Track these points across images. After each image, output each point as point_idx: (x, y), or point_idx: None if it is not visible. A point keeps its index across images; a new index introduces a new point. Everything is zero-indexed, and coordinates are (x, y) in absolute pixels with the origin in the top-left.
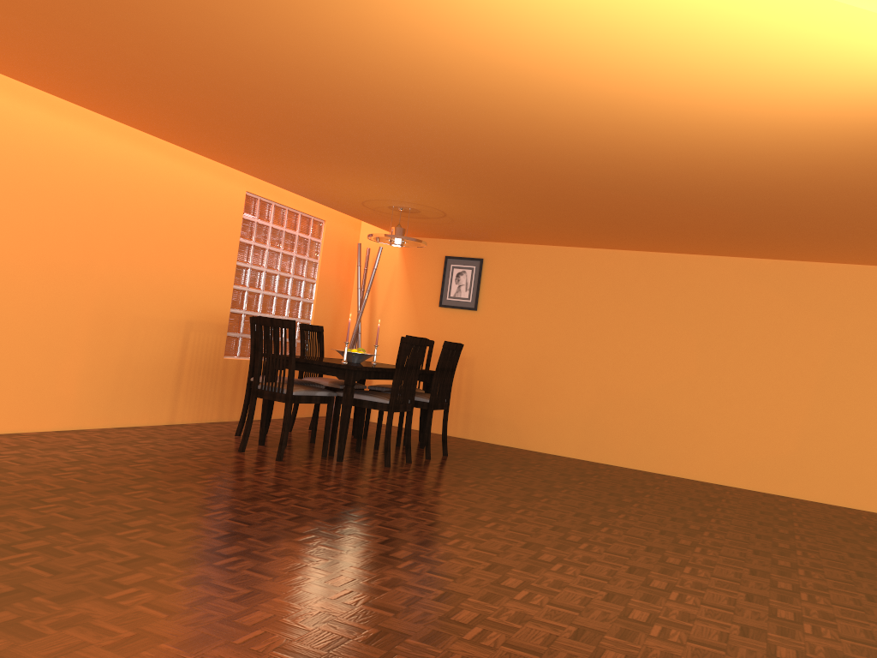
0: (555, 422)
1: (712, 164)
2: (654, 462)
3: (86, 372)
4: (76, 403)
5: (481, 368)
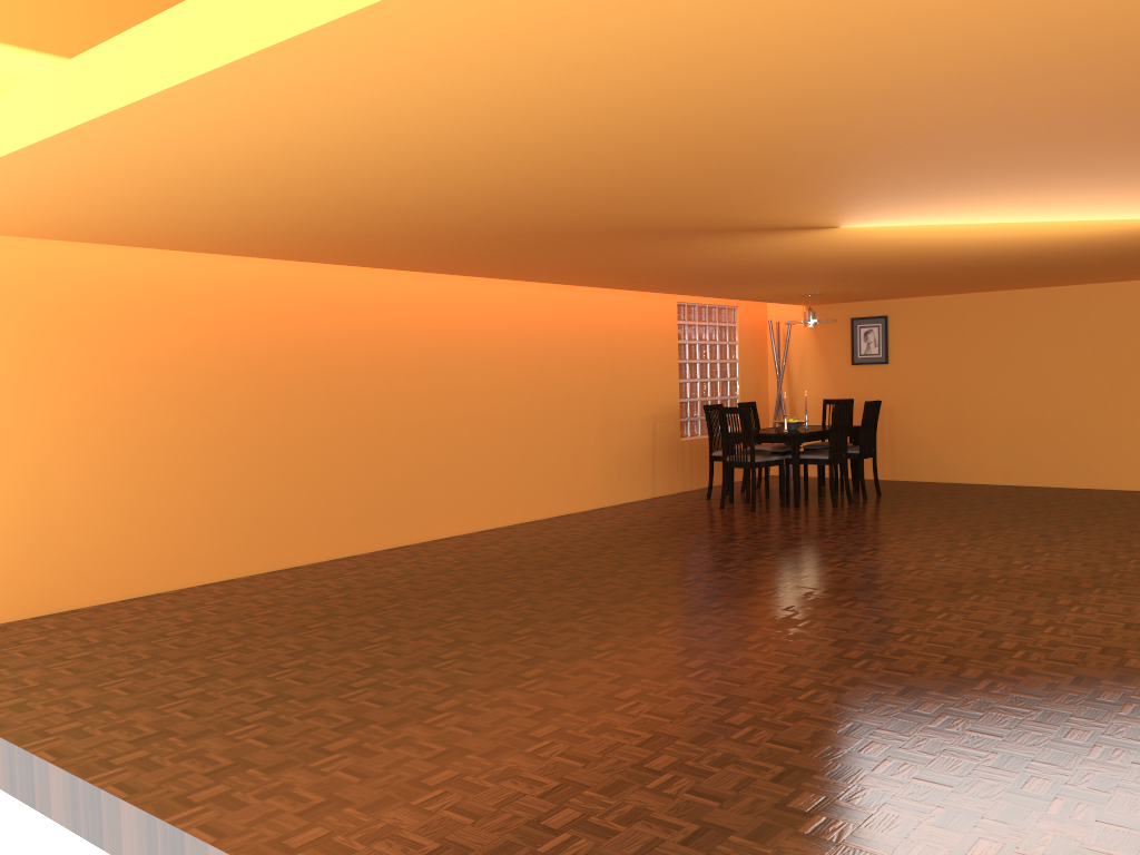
0: (977, 455)
1: (1054, 255)
2: (1077, 478)
3: (599, 465)
4: (597, 488)
5: (900, 415)
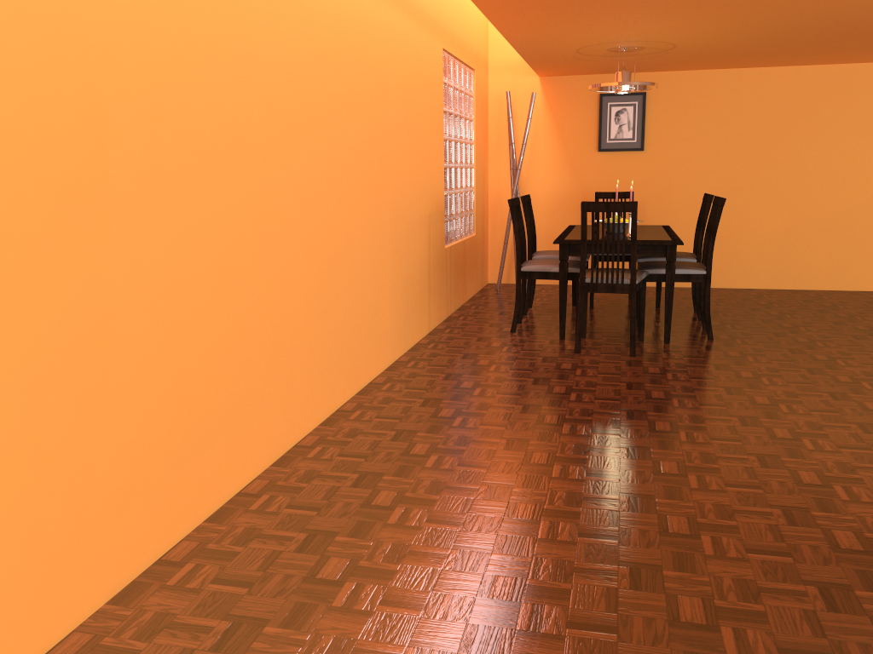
0: (743, 256)
1: None
2: (852, 280)
3: (392, 296)
4: (391, 333)
5: (654, 212)
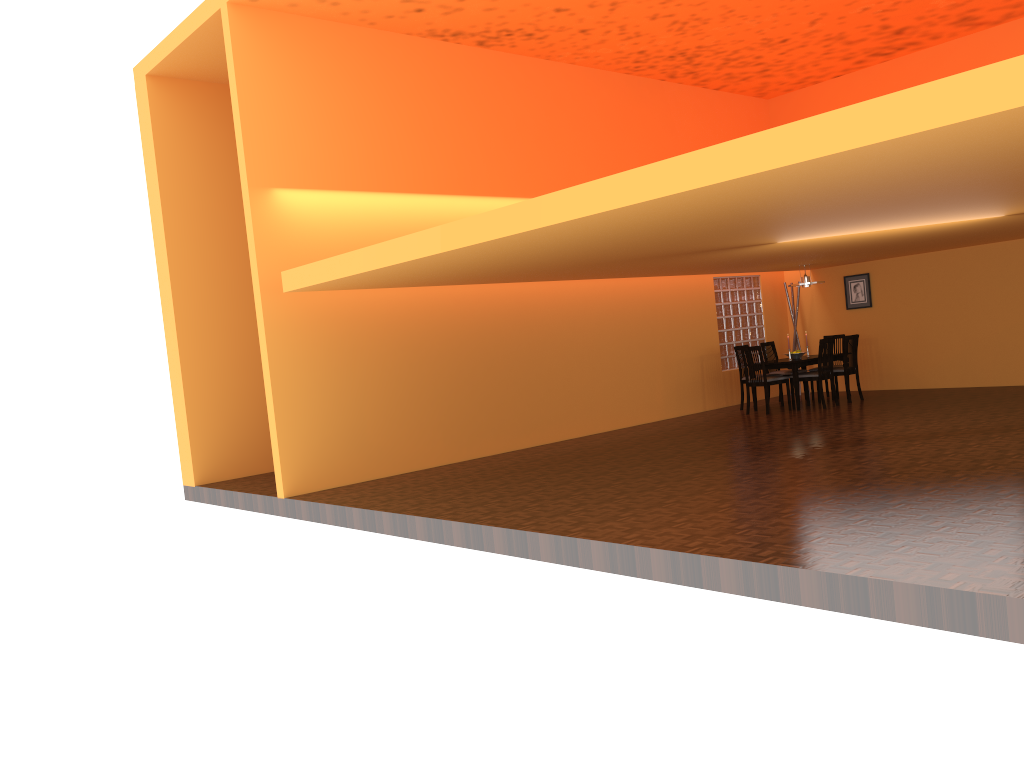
0: (939, 367)
1: (941, 235)
2: (1010, 379)
3: (664, 391)
4: (664, 406)
5: (883, 343)
